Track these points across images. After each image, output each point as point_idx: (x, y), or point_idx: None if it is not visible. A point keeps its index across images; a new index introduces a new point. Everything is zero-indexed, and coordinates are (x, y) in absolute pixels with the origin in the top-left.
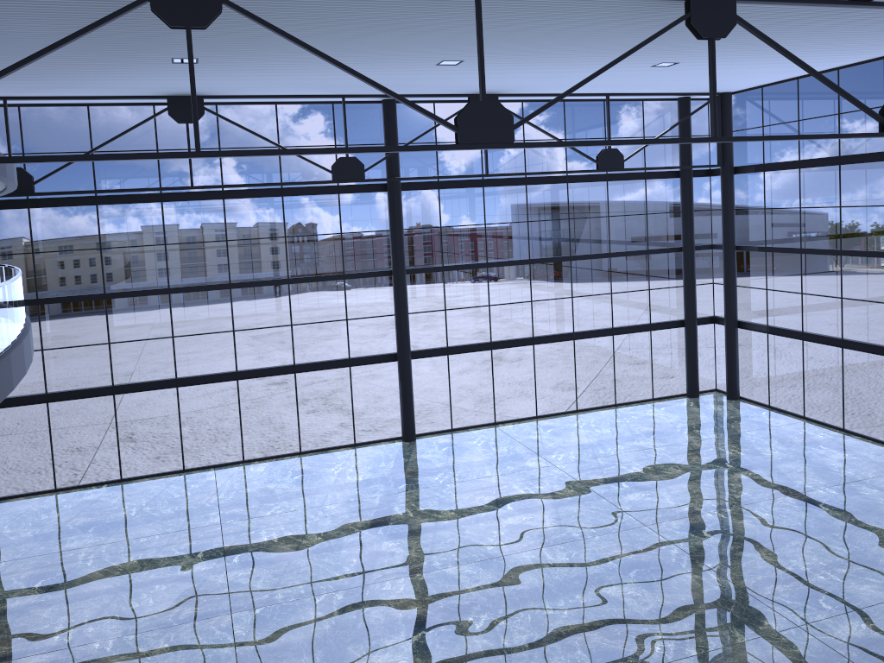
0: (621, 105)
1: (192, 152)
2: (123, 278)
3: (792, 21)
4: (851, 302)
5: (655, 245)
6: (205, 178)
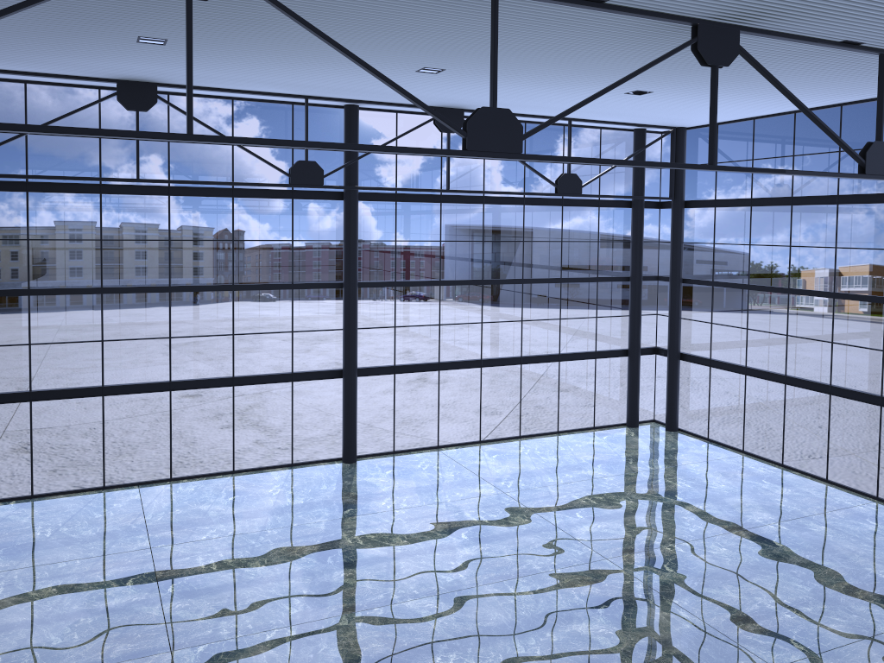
0: (550, 136)
1: (184, 134)
2: (24, 276)
3: (778, 58)
4: (756, 340)
5: (575, 275)
6: (121, 176)
